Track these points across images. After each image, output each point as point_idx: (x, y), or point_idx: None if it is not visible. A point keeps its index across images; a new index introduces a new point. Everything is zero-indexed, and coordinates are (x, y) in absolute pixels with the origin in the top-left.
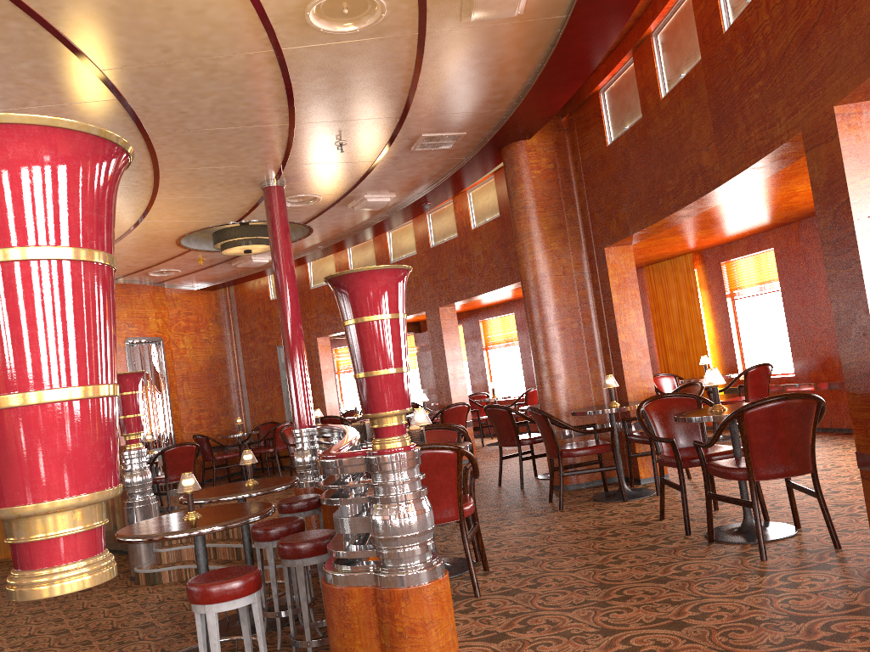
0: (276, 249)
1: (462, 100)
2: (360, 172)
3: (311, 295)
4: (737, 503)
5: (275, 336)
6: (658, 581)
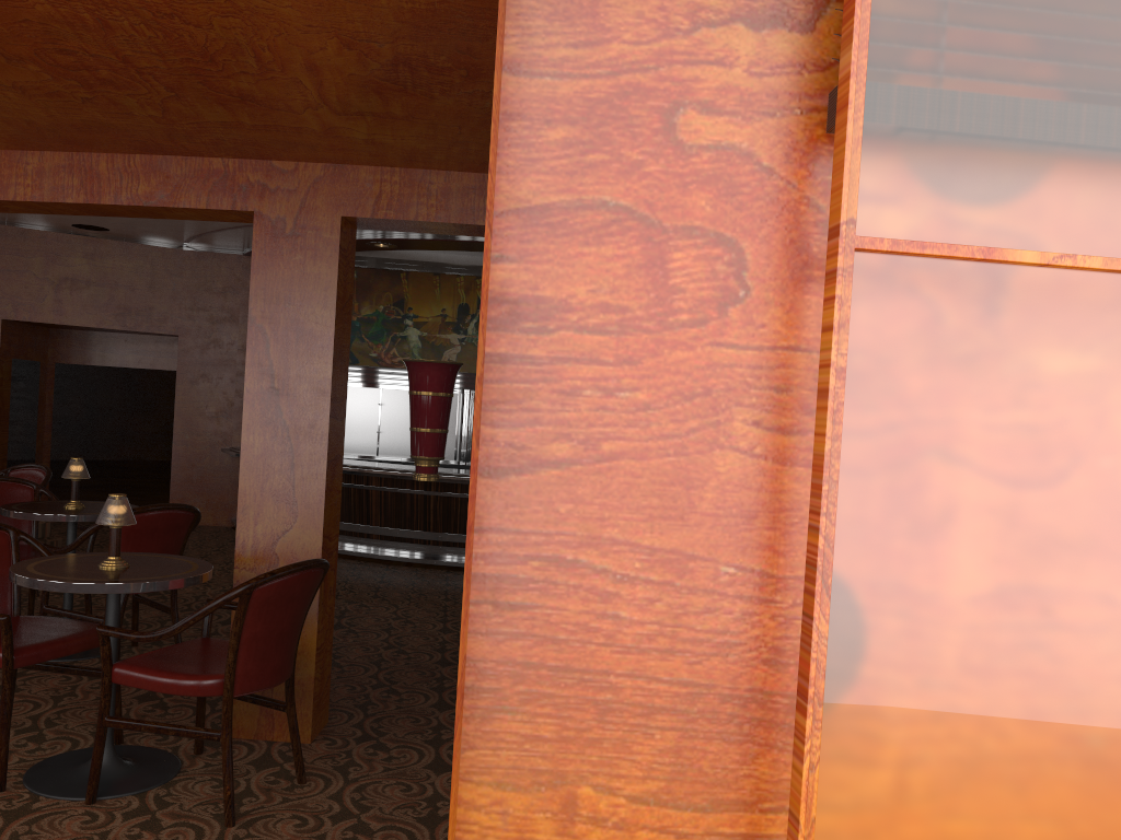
0: None
1: None
2: None
3: None
4: None
5: None
6: None
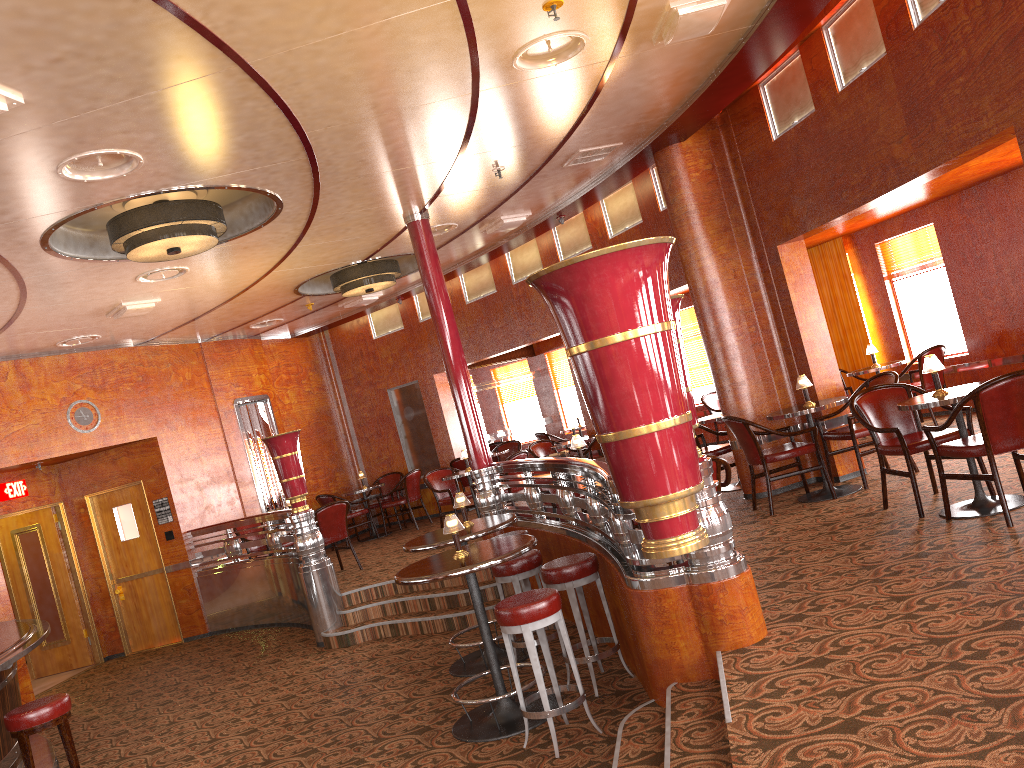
0: (431, 285)
1: (629, 113)
2: (505, 195)
3: (421, 329)
4: (975, 479)
5: (384, 379)
6: (919, 556)
